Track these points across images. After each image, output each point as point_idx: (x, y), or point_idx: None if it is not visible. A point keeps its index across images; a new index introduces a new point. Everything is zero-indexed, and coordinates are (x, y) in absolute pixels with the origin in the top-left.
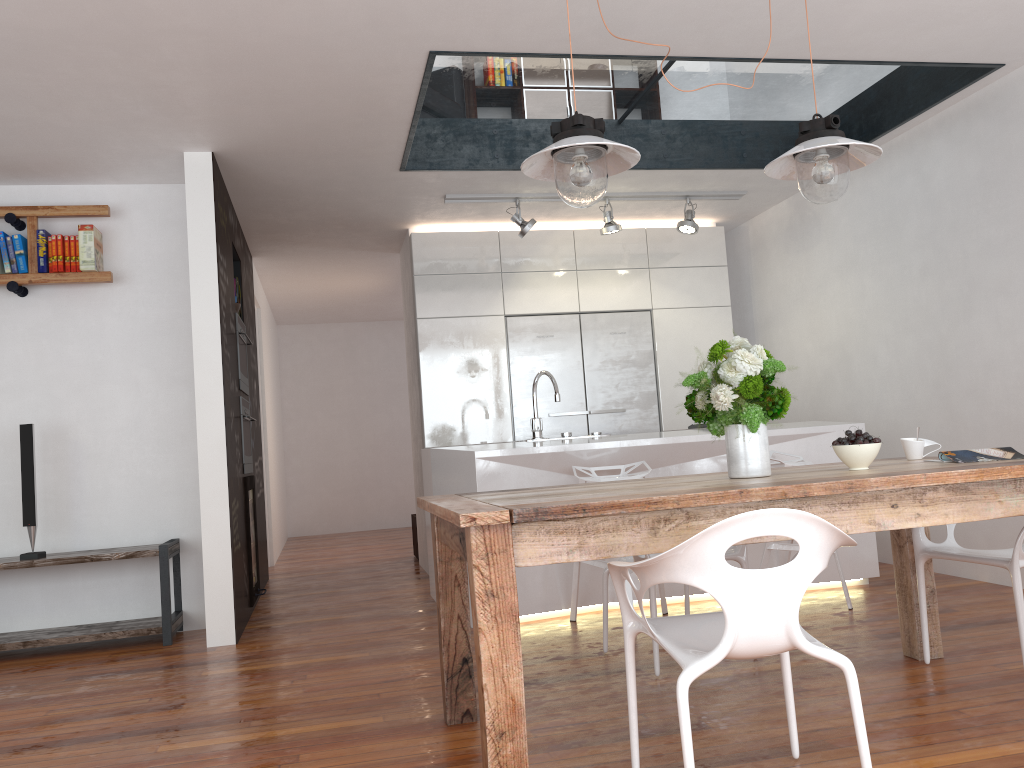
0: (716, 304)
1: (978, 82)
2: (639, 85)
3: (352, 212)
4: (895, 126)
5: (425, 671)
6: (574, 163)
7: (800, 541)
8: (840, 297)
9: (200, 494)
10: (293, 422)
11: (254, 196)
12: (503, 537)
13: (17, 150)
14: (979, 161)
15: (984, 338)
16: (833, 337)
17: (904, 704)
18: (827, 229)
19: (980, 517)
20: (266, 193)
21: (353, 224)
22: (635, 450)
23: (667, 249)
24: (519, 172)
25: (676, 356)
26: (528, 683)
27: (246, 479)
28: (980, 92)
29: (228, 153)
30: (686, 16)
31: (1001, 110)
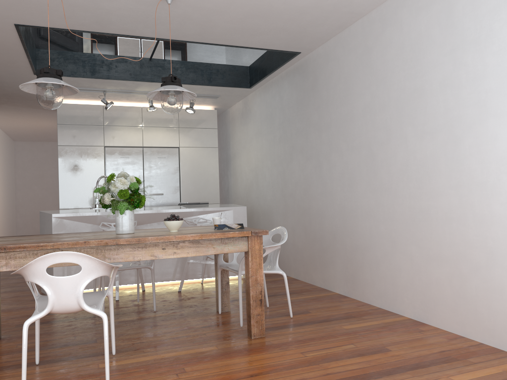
0: (211, 146)
1: (294, 58)
2: (151, 44)
3: (21, 91)
4: (270, 73)
5: (3, 317)
6: (42, 89)
7: (81, 265)
8: (256, 147)
9: None
10: (21, 191)
11: None
12: None
13: None
14: (296, 93)
15: (295, 171)
16: (253, 165)
17: (188, 331)
18: (253, 116)
19: (204, 254)
20: None
21: (25, 97)
22: (135, 215)
23: (188, 119)
24: (99, 79)
25: (190, 170)
26: (43, 323)
27: None
28: (297, 62)
29: None
30: (136, 20)
31: (303, 72)
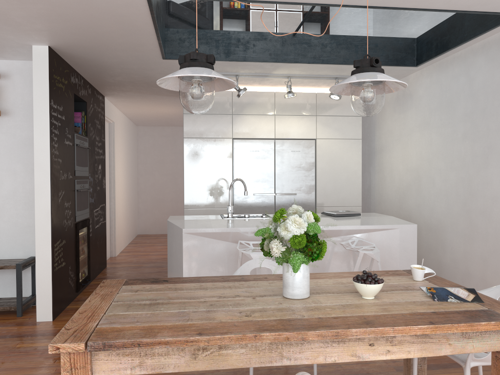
0: (353, 137)
1: None
2: (300, 15)
3: (147, 78)
4: (456, 46)
5: None
6: (188, 85)
7: None
8: (419, 142)
9: (35, 239)
10: (143, 176)
11: (87, 68)
12: (83, 358)
13: None
14: None
15: (493, 182)
16: (413, 165)
17: None
18: (416, 102)
19: (434, 354)
20: (93, 67)
21: (151, 83)
22: None
23: (327, 105)
24: (233, 62)
25: (327, 166)
26: None
27: (77, 224)
28: None
29: (58, 47)
30: None
31: None
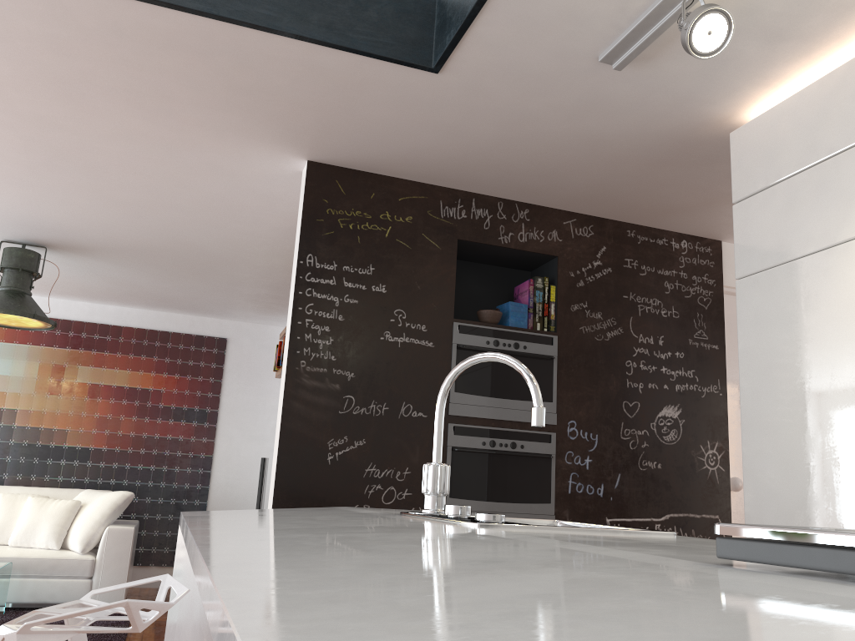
0: None
1: None
2: None
3: (604, 145)
4: None
5: None
6: None
7: None
8: None
9: None
10: None
11: (471, 179)
12: None
13: (276, 220)
14: None
15: None
16: None
17: None
18: None
19: None
20: (466, 171)
21: (665, 158)
22: None
23: None
24: None
25: None
26: None
27: None
28: None
29: (315, 155)
30: None
31: None
